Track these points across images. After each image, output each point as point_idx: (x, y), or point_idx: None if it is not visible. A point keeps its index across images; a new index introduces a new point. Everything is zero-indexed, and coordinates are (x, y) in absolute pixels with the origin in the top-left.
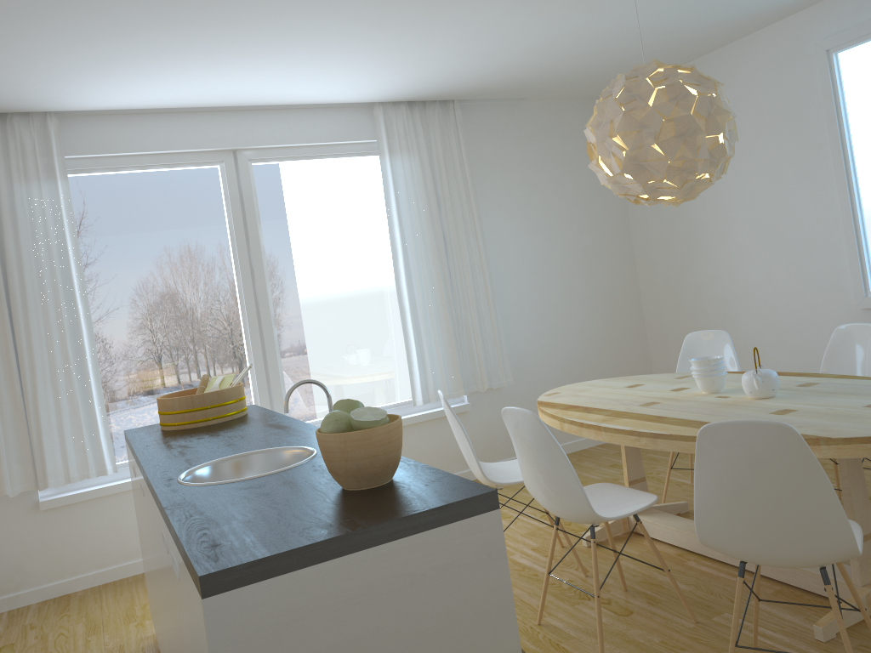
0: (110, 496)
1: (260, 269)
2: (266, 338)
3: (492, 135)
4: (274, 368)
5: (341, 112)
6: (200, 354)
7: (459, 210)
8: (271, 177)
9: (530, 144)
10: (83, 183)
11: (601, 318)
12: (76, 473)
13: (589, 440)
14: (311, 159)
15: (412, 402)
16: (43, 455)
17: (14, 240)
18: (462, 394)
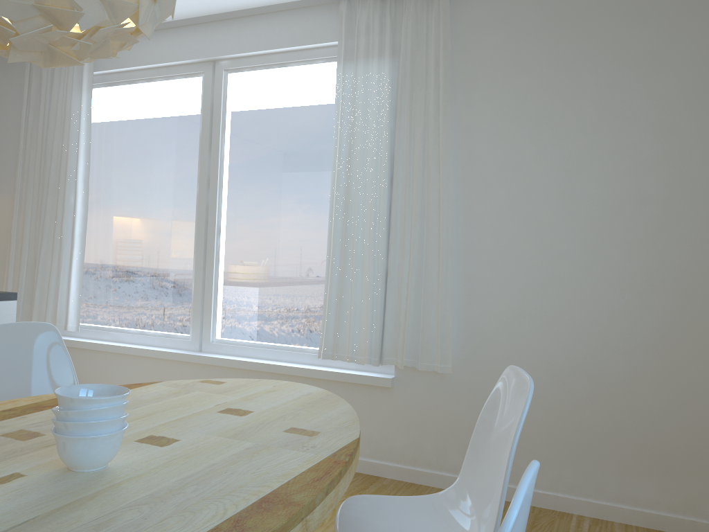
0: (78, 349)
1: (215, 178)
2: (208, 247)
3: (502, 22)
4: (209, 277)
5: (309, 12)
6: (161, 250)
7: (420, 126)
8: (244, 87)
9: (565, 31)
10: (114, 94)
11: (655, 318)
12: (50, 321)
13: (582, 504)
14: (281, 67)
15: (318, 353)
16: (34, 301)
17: (53, 136)
18: (365, 362)
